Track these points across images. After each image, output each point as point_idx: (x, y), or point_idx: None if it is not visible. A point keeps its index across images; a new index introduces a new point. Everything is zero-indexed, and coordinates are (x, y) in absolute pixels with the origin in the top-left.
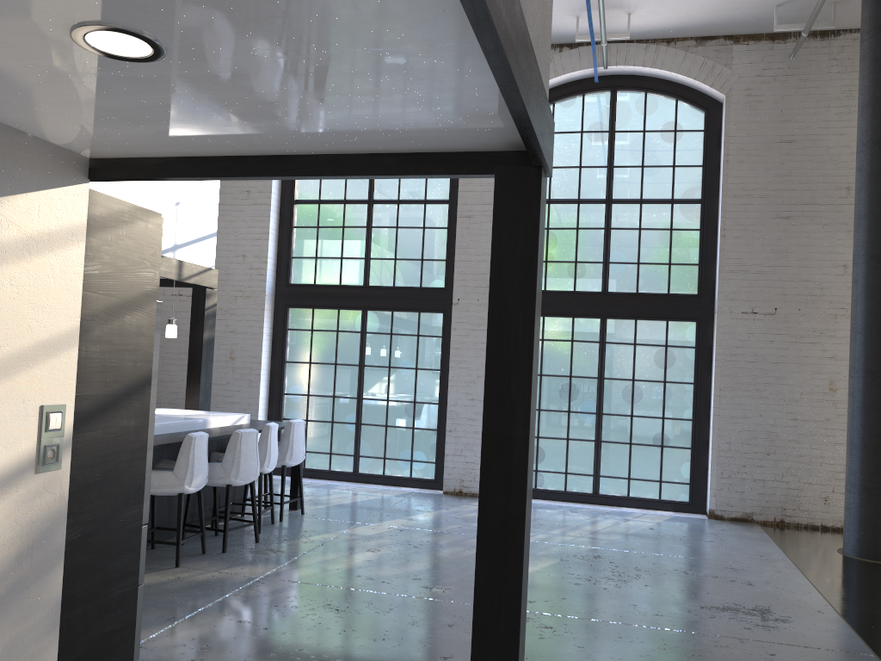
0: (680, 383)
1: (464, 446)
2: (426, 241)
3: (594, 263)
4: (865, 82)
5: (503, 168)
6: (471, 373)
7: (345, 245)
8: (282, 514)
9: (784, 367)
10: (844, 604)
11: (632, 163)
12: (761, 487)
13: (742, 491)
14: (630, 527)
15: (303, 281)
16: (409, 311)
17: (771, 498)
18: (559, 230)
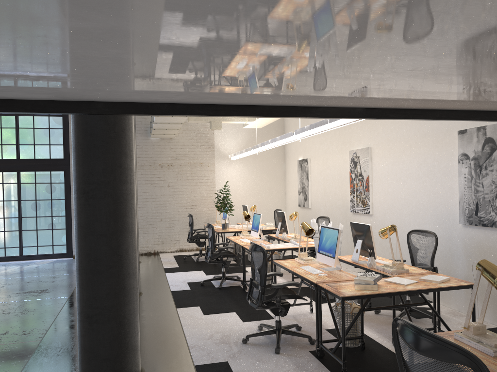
0: (59, 199)
1: None
2: None
3: (12, 145)
4: None
5: None
6: None
7: None
8: None
9: None
10: None
11: None
12: None
13: None
14: (26, 268)
15: None
16: None
17: None
18: None
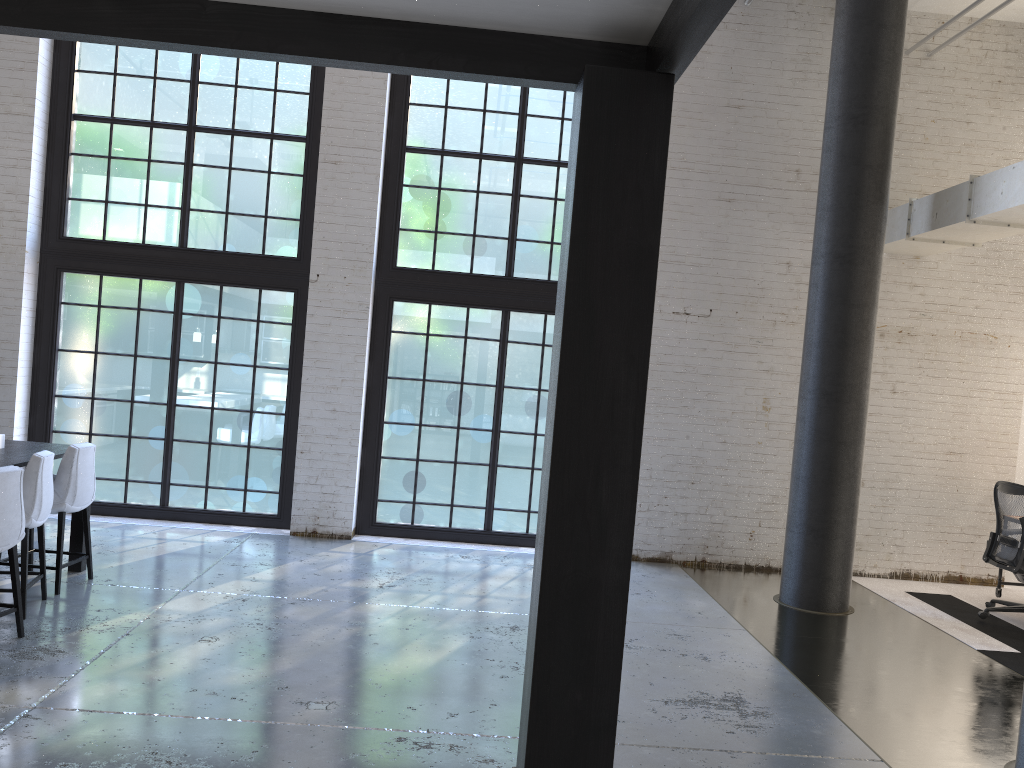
0: None
1: (321, 472)
2: (272, 191)
3: (498, 239)
4: (841, 42)
5: (602, 69)
6: (334, 375)
7: (152, 188)
8: (59, 583)
9: (716, 381)
10: (815, 681)
11: (550, 113)
12: (683, 522)
13: (661, 526)
14: None
15: (85, 235)
16: (245, 288)
17: (693, 534)
18: (454, 192)
